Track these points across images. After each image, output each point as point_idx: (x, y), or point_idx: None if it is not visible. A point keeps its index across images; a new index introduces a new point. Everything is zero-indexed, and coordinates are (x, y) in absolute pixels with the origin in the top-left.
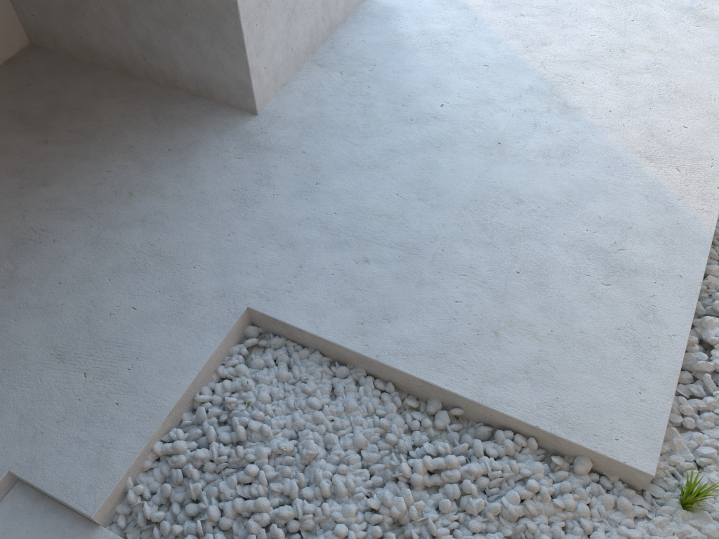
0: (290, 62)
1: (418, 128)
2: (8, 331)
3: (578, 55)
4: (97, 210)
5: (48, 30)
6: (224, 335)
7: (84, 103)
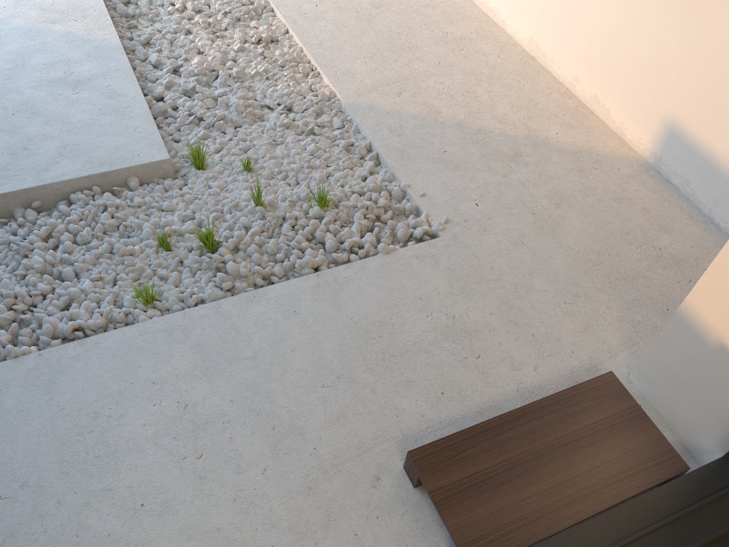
0: None
1: None
2: None
3: None
4: None
5: None
6: None
7: None
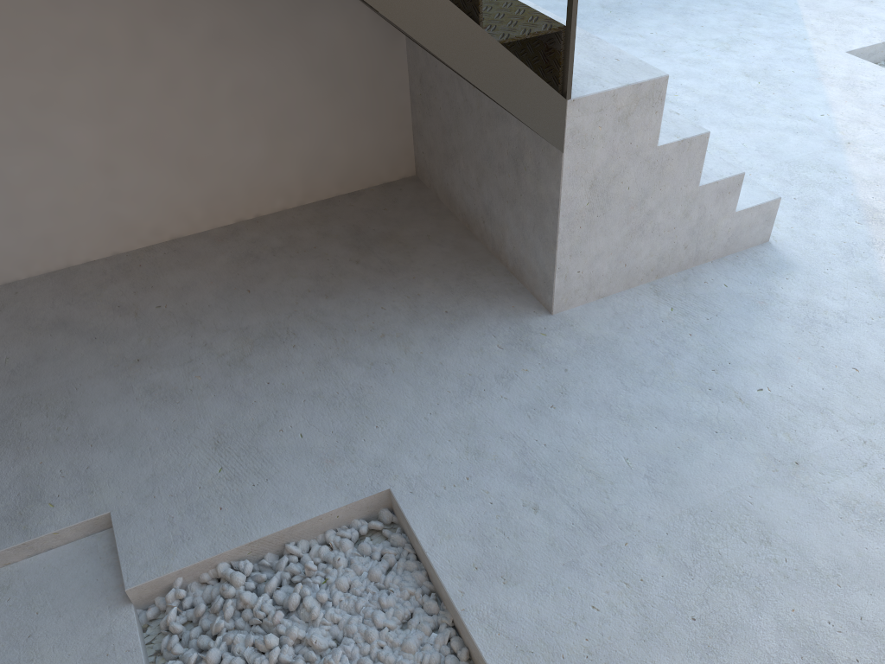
0: (618, 276)
1: (710, 401)
2: (202, 401)
3: None
4: (346, 337)
5: (429, 169)
6: (348, 502)
7: (413, 241)
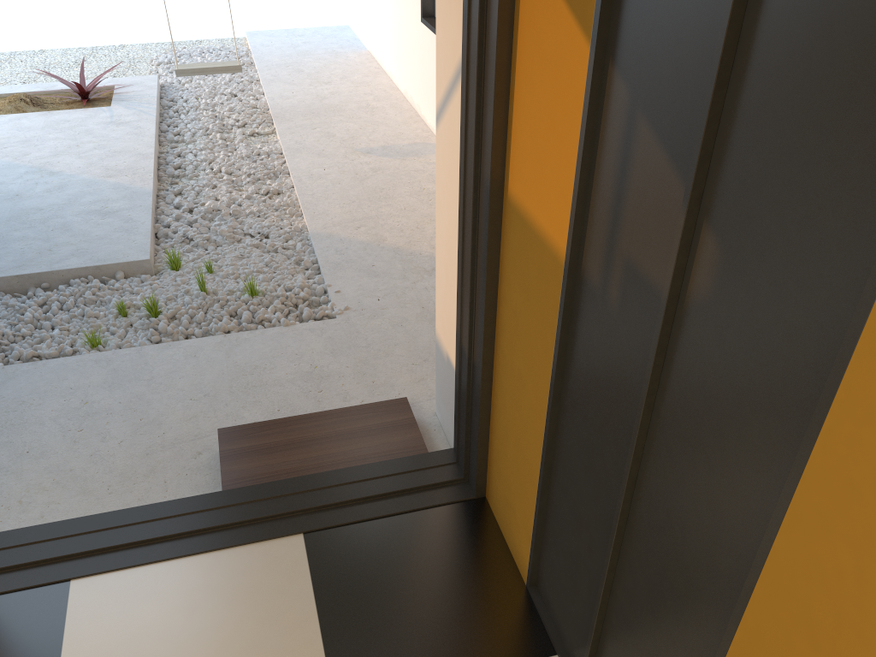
0: None
1: None
2: None
3: (50, 153)
4: None
5: None
6: None
7: None
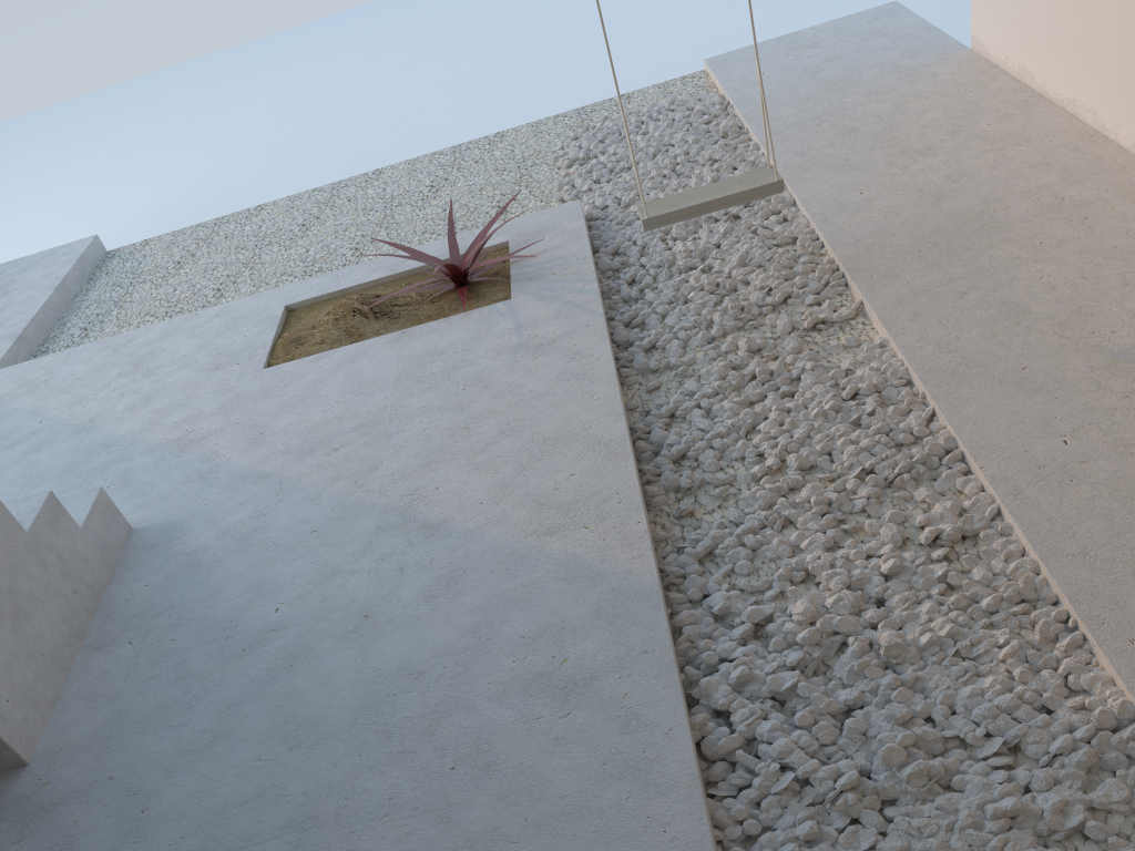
0: (48, 669)
1: (256, 655)
2: None
3: (418, 459)
4: None
5: None
6: None
7: None
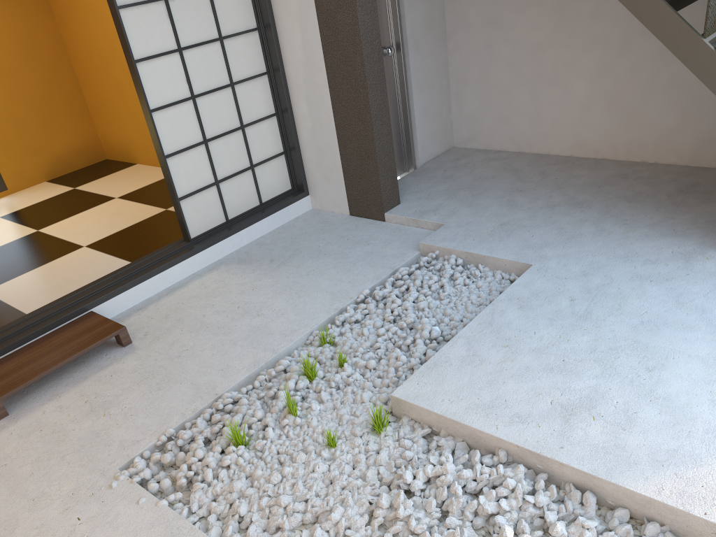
0: None
1: None
2: (518, 211)
3: None
4: (608, 217)
5: None
6: (511, 260)
7: (715, 199)
